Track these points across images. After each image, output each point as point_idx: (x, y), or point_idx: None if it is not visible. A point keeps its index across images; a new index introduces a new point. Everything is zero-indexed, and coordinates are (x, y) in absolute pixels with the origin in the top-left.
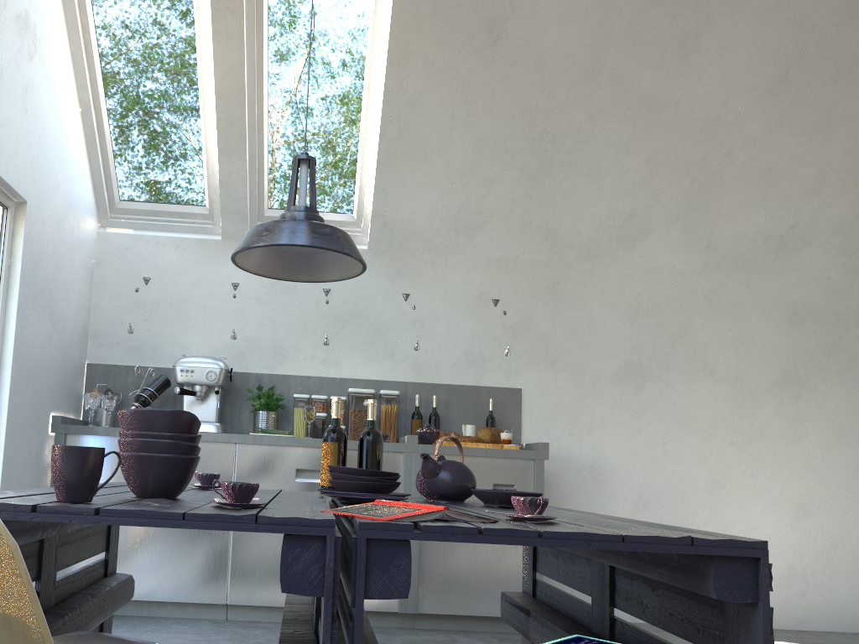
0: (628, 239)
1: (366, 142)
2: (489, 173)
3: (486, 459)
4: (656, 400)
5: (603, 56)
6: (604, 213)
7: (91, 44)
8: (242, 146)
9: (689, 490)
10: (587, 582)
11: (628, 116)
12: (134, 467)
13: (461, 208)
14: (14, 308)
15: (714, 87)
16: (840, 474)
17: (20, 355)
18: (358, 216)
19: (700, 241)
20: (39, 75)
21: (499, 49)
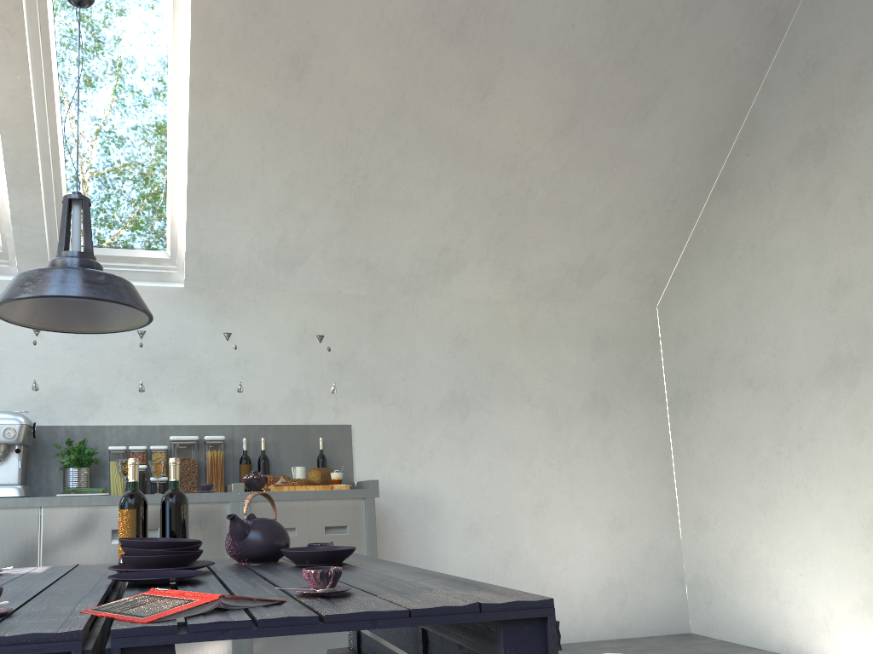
0: (445, 272)
1: (175, 176)
2: (305, 208)
3: (317, 501)
4: (480, 428)
5: (407, 94)
6: (420, 247)
7: None
8: (34, 179)
9: (516, 514)
10: (404, 637)
11: (435, 152)
12: None
13: (279, 243)
14: None
15: (511, 127)
16: (646, 486)
17: None
18: (172, 253)
19: (510, 272)
20: None
21: (305, 83)
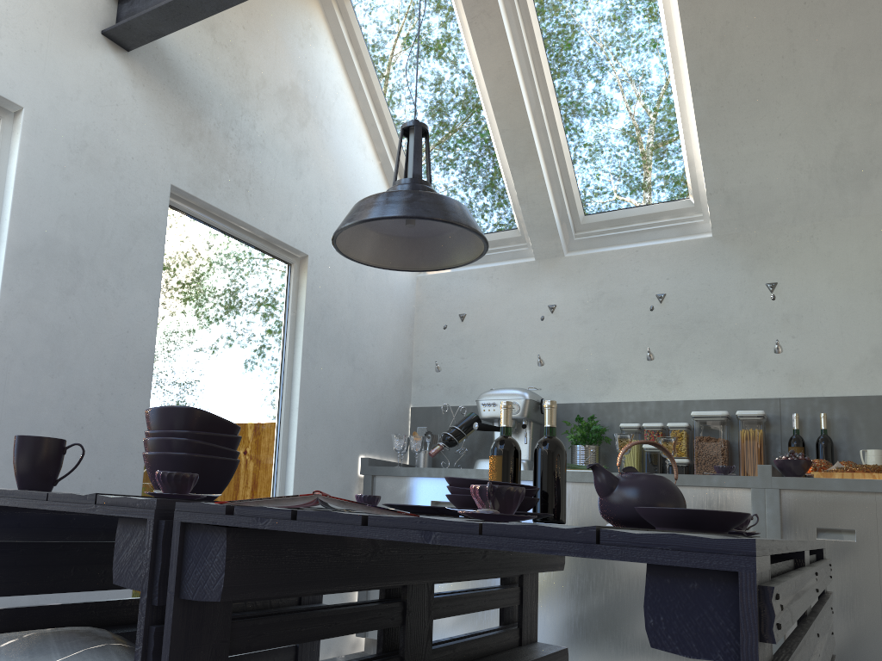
0: None
1: (683, 106)
2: (871, 93)
3: None
4: None
5: None
6: None
7: (377, 97)
8: (531, 153)
9: None
10: None
11: None
12: (149, 467)
13: (838, 152)
14: (299, 354)
15: None
16: None
17: (310, 398)
18: (696, 199)
19: None
20: (316, 138)
21: None
